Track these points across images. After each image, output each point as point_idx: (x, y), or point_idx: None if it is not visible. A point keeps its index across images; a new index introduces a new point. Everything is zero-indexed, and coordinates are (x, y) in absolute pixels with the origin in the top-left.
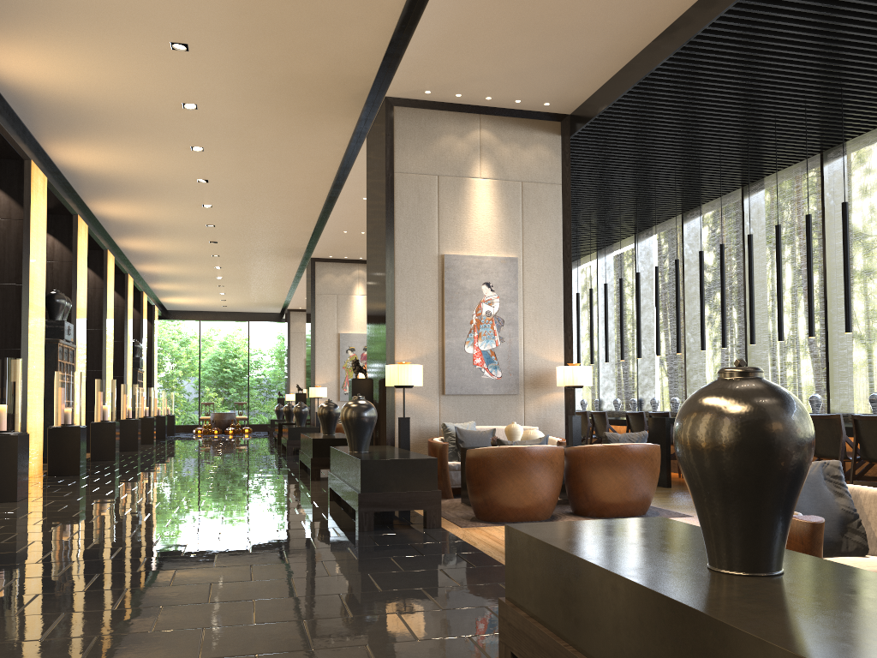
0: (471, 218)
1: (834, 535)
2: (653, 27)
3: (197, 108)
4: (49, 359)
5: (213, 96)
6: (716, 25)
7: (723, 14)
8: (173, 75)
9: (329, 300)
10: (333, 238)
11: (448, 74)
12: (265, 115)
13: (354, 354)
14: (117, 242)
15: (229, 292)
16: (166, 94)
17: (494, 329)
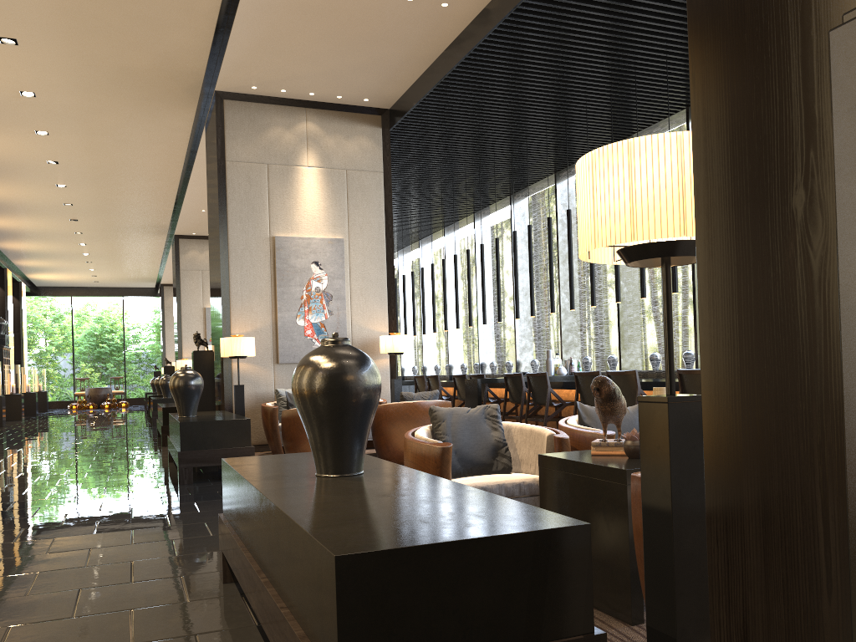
0: (300, 202)
1: (487, 459)
2: (442, 39)
3: (35, 96)
4: None
5: (50, 85)
6: (489, 41)
7: (491, 33)
8: (6, 66)
9: (194, 275)
10: (193, 216)
11: (269, 73)
12: (104, 103)
13: None
14: None
15: (98, 268)
16: (2, 83)
17: (323, 303)
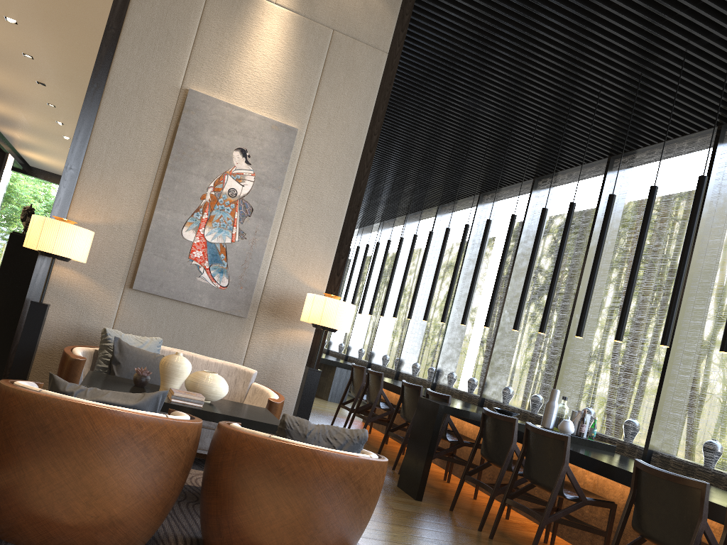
0: (246, 53)
1: None
2: None
3: None
4: None
5: None
6: None
7: None
8: None
9: None
10: None
11: None
12: None
13: None
14: None
15: None
16: None
17: (235, 217)
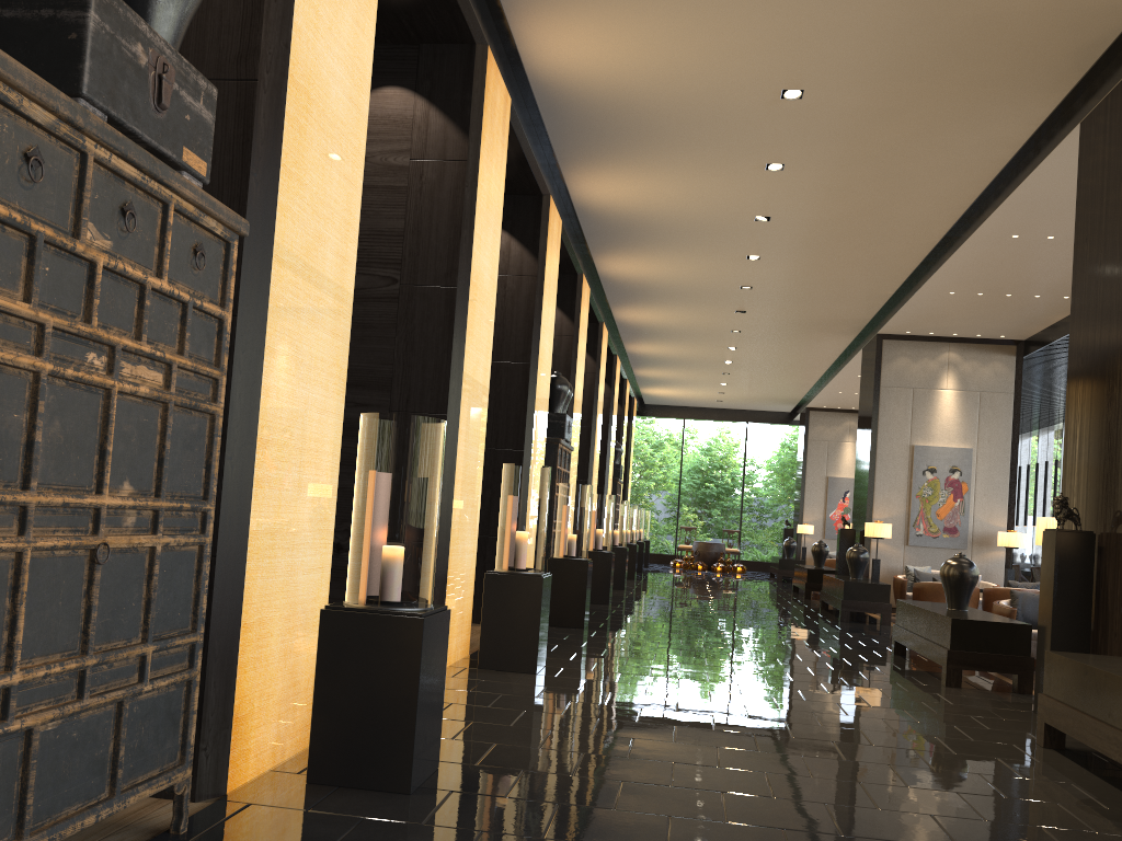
0: None
1: None
2: None
3: (801, 96)
4: (546, 464)
5: (835, 72)
6: None
7: None
8: (786, 41)
9: (900, 396)
10: (926, 303)
11: None
12: (905, 99)
13: (934, 477)
14: (614, 313)
15: (732, 382)
16: (763, 76)
17: None
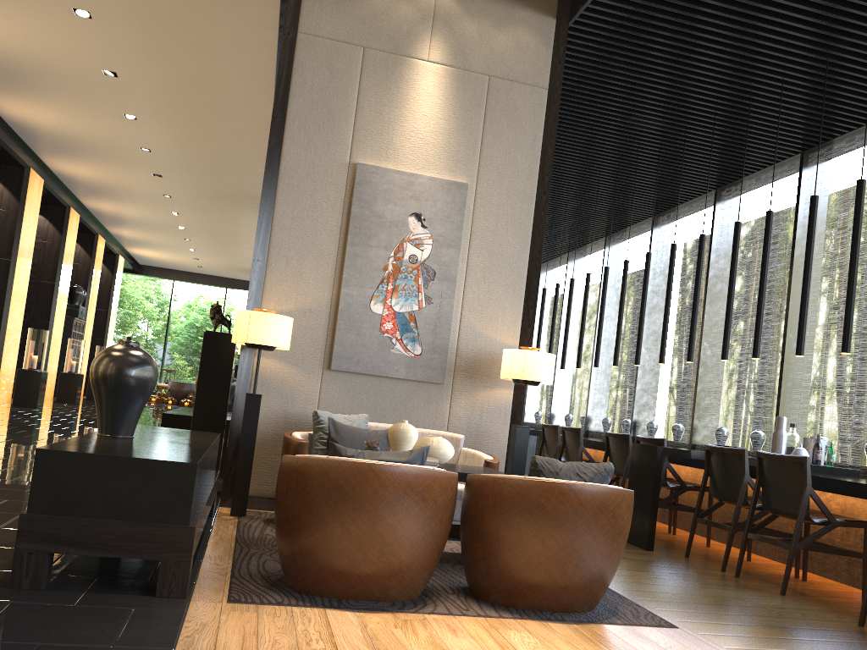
0: (406, 116)
1: None
2: None
3: None
4: None
5: None
6: None
7: None
8: None
9: None
10: None
11: None
12: None
13: None
14: (46, 162)
15: (198, 249)
16: None
17: (419, 283)
